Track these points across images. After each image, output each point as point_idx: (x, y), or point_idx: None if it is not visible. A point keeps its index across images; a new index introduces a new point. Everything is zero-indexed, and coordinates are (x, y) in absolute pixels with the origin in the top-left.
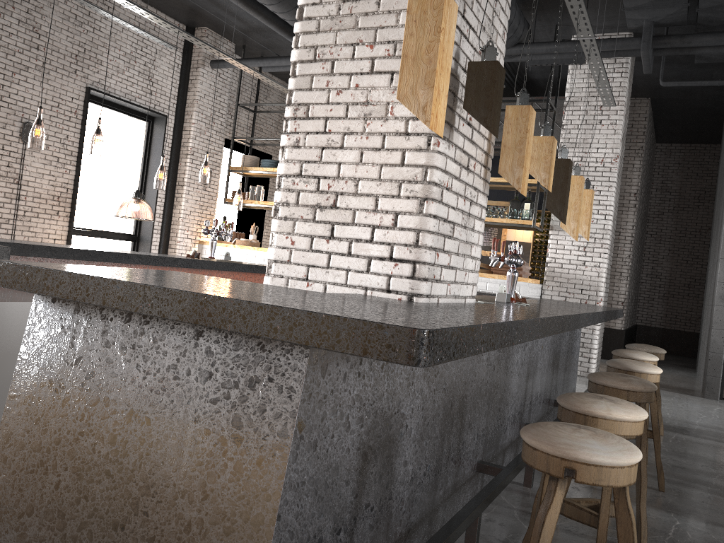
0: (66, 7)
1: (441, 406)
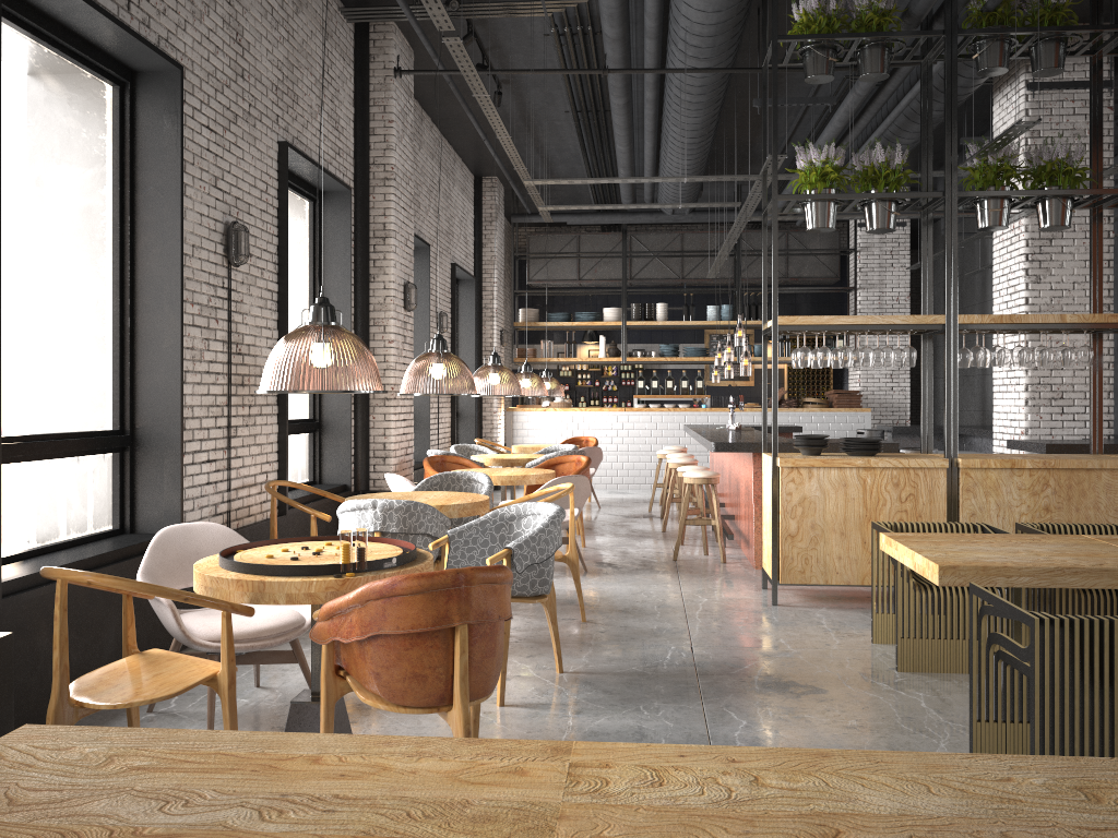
0: (443, 185)
1: None
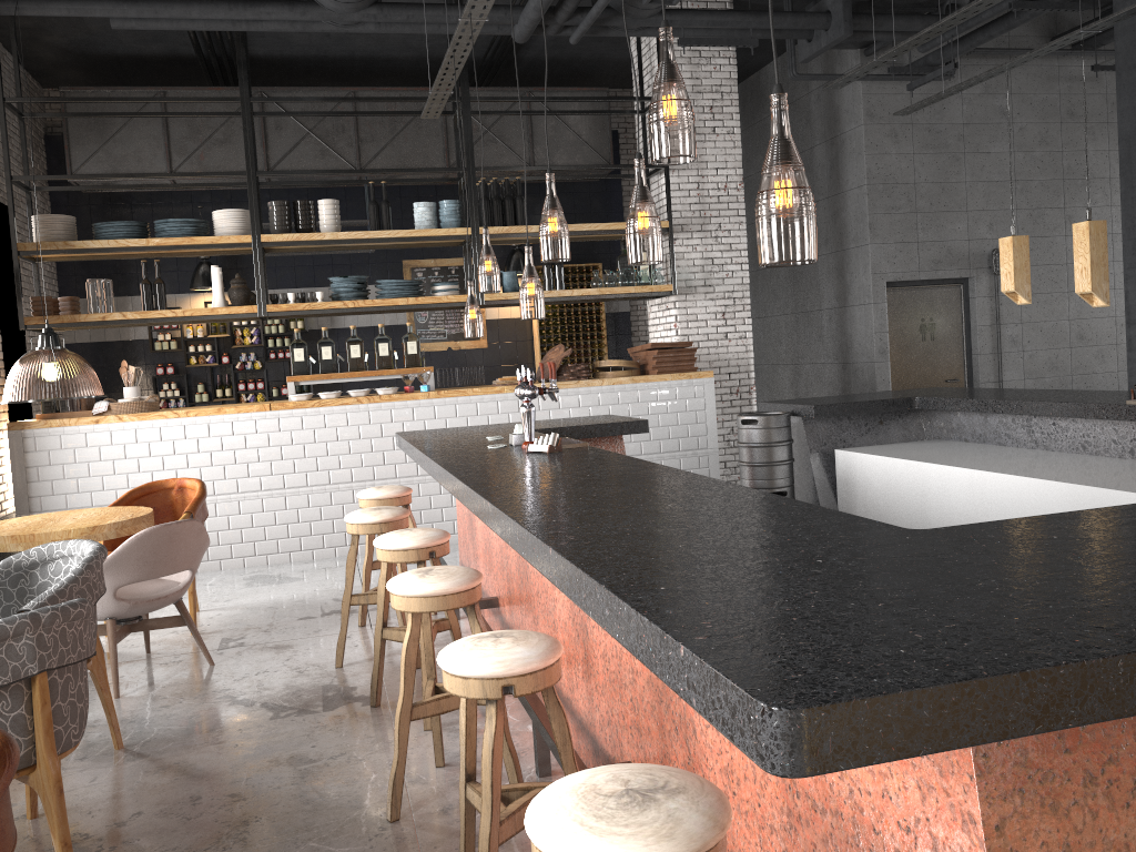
0: None
1: None
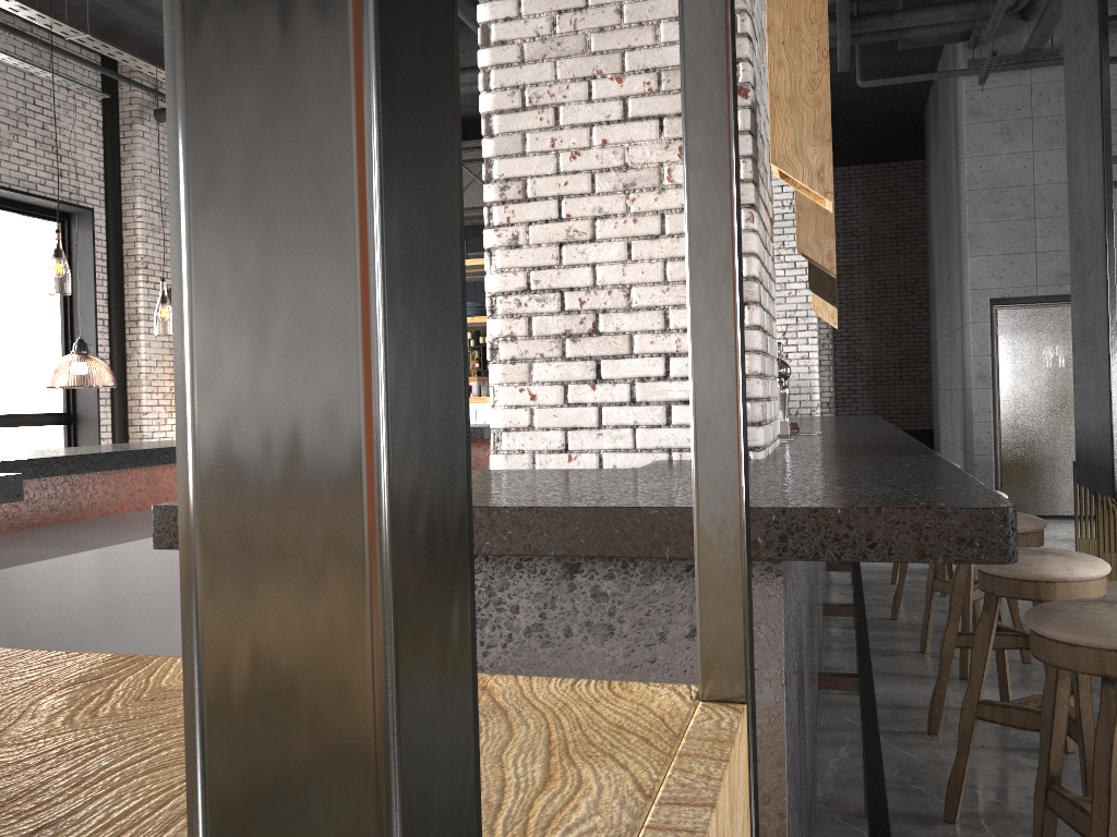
0: None
1: (808, 605)
